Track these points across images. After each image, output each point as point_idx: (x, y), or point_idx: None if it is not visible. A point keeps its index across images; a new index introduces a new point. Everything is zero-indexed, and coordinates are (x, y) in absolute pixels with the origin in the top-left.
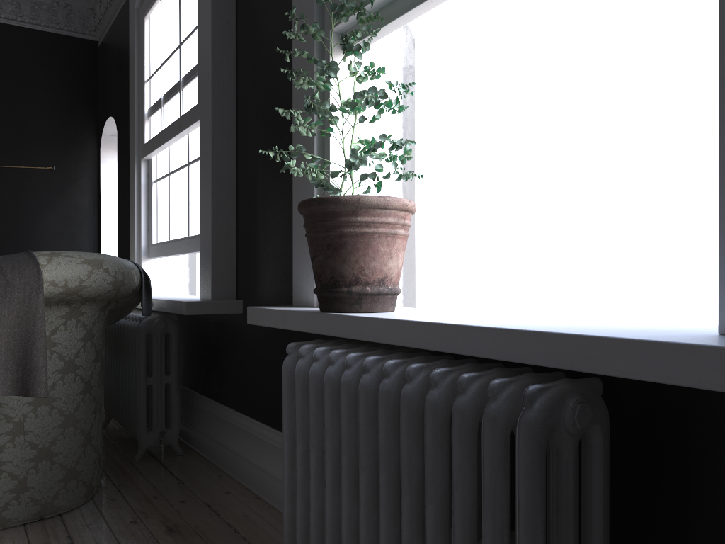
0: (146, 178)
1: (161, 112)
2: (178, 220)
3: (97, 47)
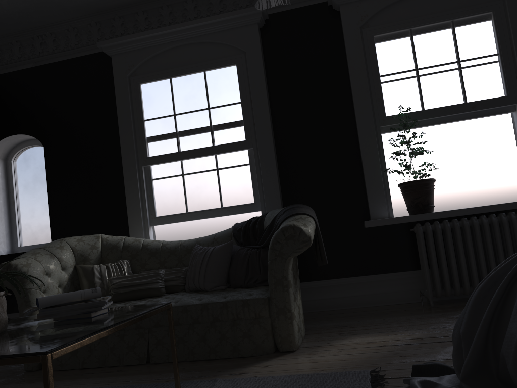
0: (144, 177)
1: (178, 140)
2: (201, 200)
3: None
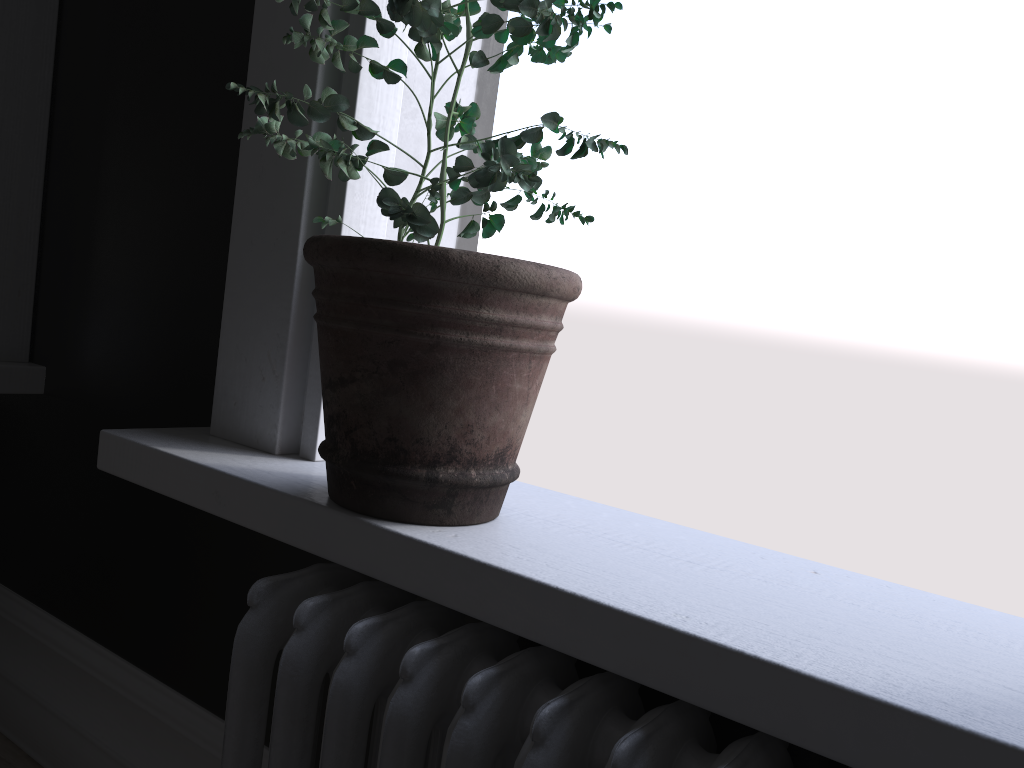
0: None
1: None
2: None
3: None
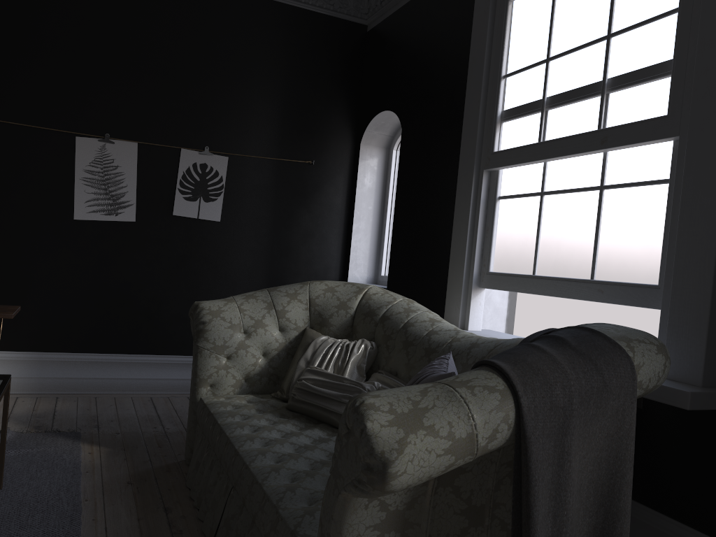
0: (486, 192)
1: (543, 117)
2: (561, 254)
3: (365, 32)
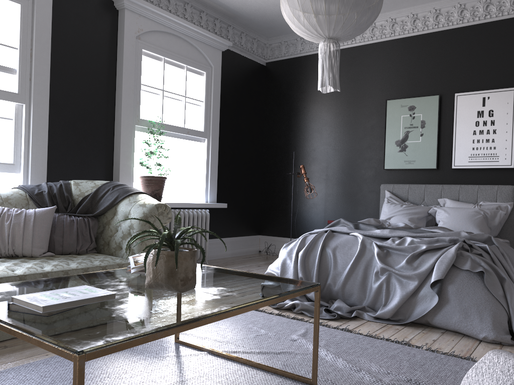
0: None
1: None
2: None
3: None
